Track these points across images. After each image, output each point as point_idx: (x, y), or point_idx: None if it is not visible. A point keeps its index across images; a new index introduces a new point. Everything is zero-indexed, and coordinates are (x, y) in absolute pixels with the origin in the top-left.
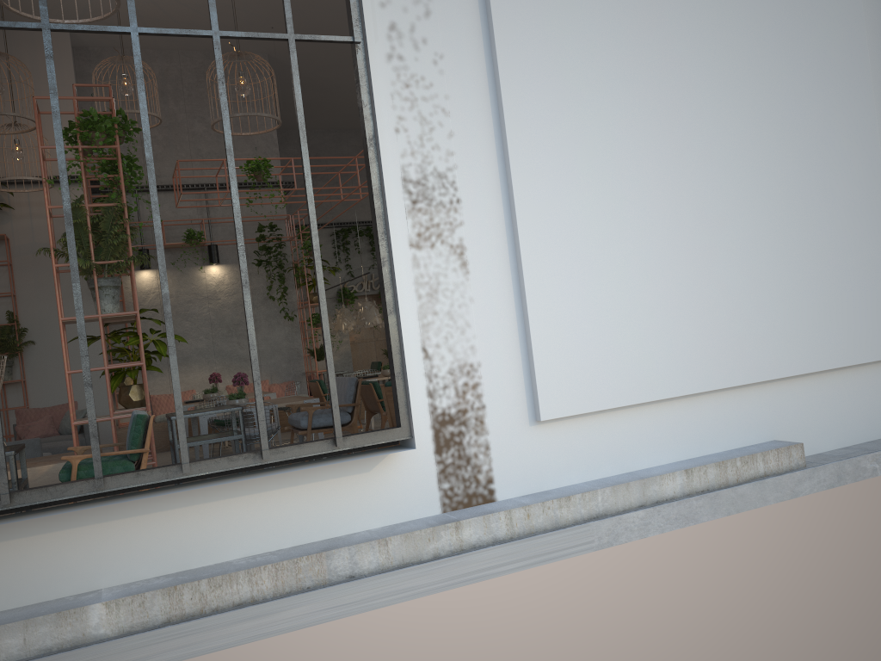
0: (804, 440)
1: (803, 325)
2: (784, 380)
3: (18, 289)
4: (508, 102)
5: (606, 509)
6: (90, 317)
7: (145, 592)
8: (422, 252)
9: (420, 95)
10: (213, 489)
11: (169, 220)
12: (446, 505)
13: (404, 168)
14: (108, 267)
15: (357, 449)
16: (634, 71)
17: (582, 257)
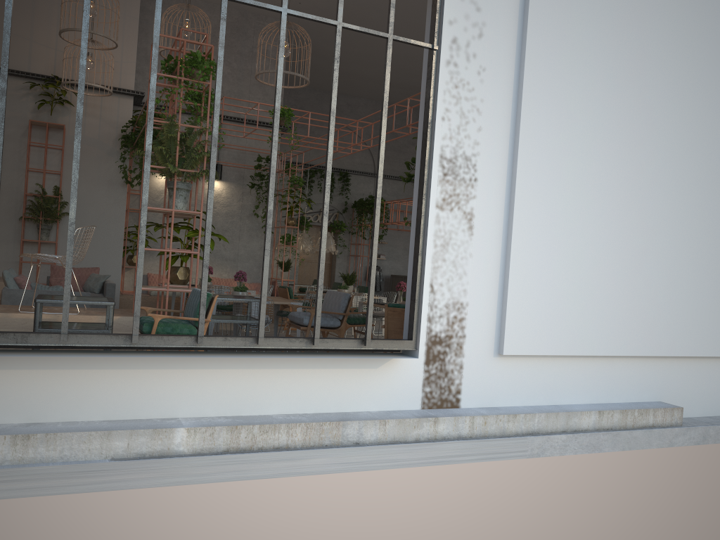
0: (681, 405)
1: (697, 320)
2: (675, 358)
3: (65, 170)
4: (524, 113)
5: (539, 429)
6: (166, 210)
7: (215, 426)
8: (443, 213)
9: (464, 95)
10: (268, 359)
11: None
12: (425, 404)
13: (443, 148)
14: (185, 174)
15: (371, 350)
16: (616, 107)
17: (554, 239)
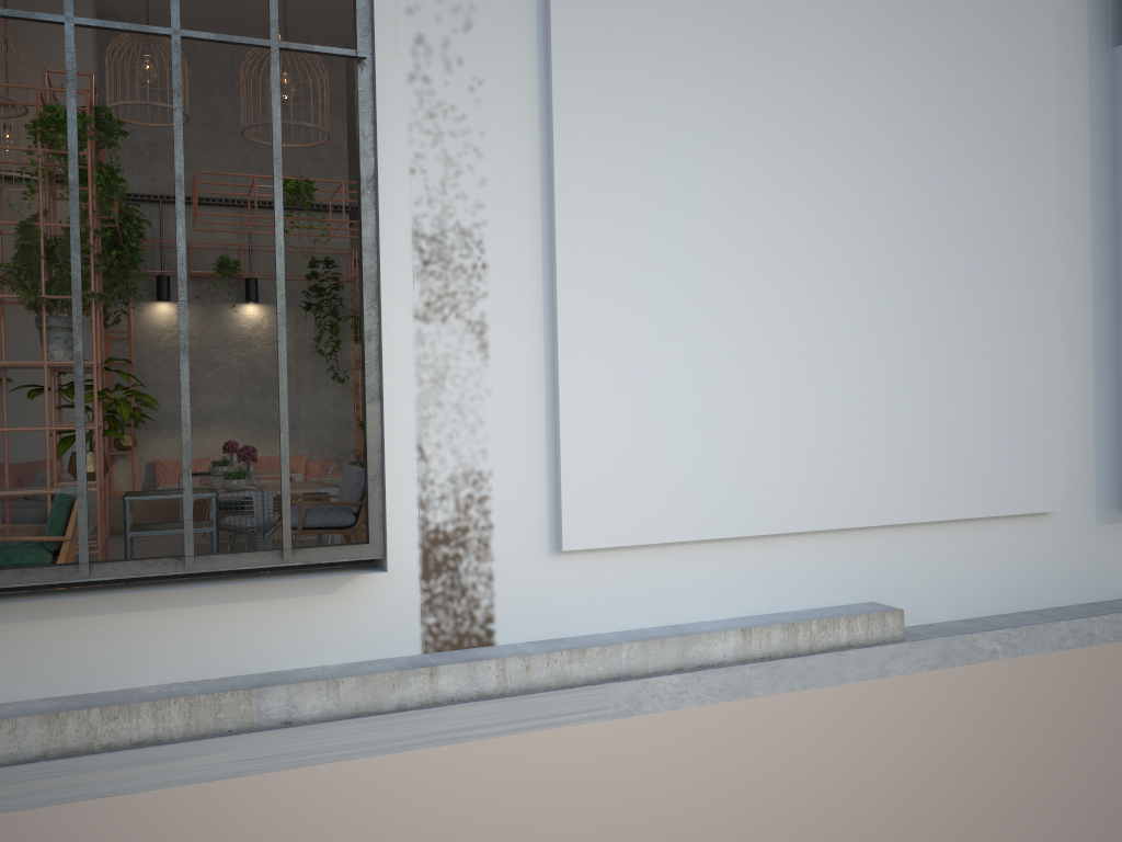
0: (913, 605)
1: (926, 461)
2: (894, 528)
3: None
4: (561, 147)
5: (632, 670)
6: (33, 363)
7: (18, 717)
8: (429, 326)
9: (447, 128)
10: (127, 597)
11: (199, 242)
12: (429, 644)
13: (417, 219)
14: (63, 303)
15: (320, 565)
16: (734, 121)
17: (638, 351)
